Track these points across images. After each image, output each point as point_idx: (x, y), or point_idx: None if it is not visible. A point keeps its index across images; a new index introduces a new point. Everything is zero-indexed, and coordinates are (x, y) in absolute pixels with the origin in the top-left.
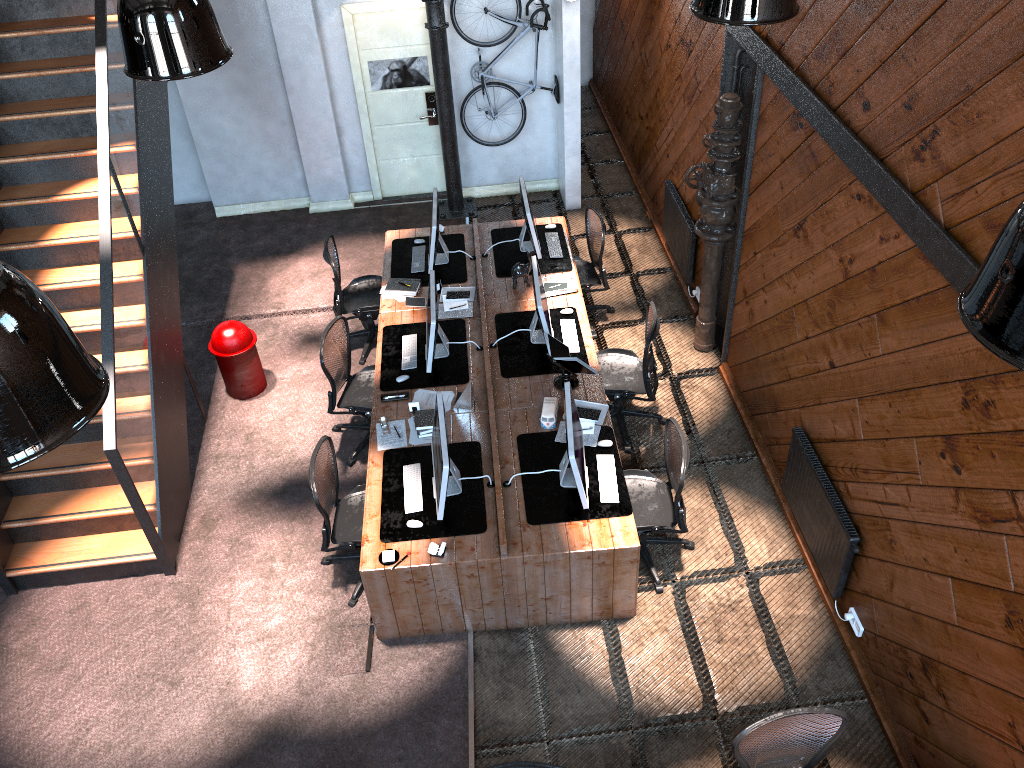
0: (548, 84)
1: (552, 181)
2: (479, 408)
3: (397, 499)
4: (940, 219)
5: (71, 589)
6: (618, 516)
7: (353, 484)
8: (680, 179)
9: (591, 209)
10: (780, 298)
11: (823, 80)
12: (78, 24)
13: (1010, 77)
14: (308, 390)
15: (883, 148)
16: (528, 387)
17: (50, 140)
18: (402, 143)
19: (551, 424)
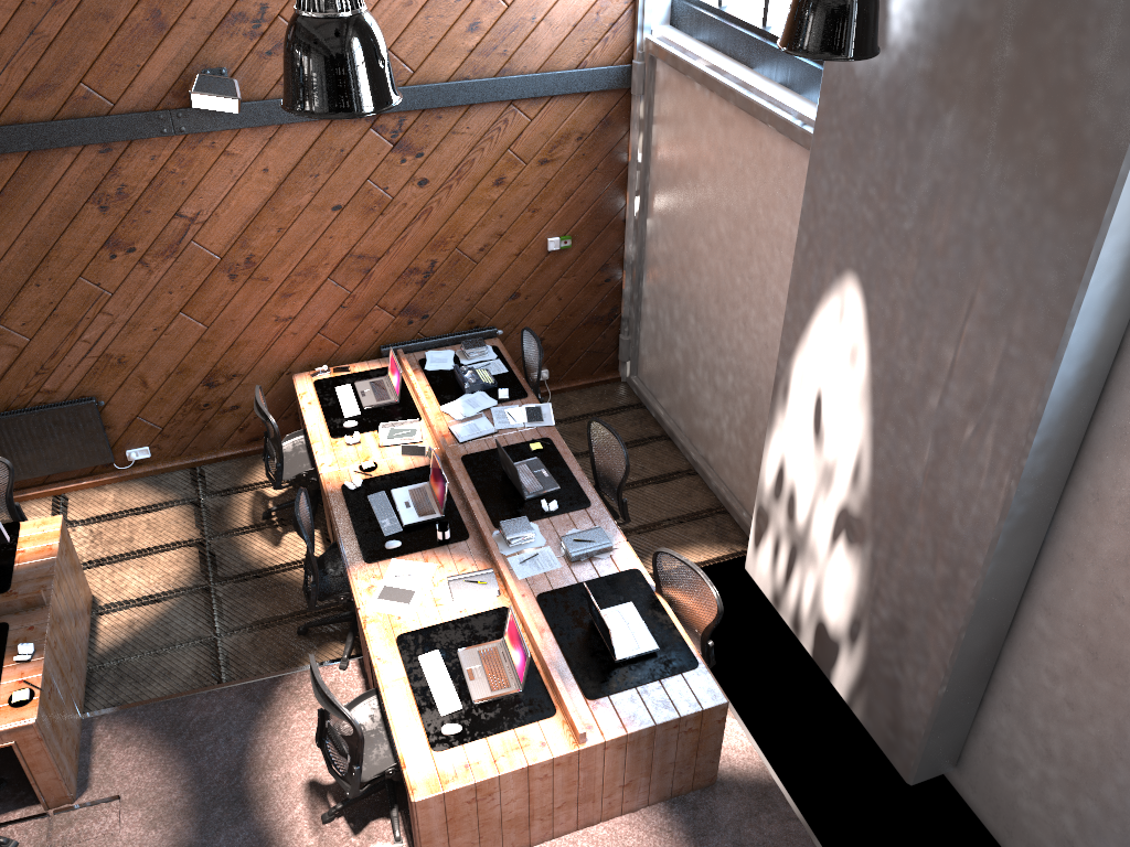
0: None
1: None
2: None
3: None
4: None
5: None
6: (20, 529)
7: None
8: None
9: None
10: None
11: None
12: None
13: None
14: None
15: None
16: None
17: None
18: None
19: None
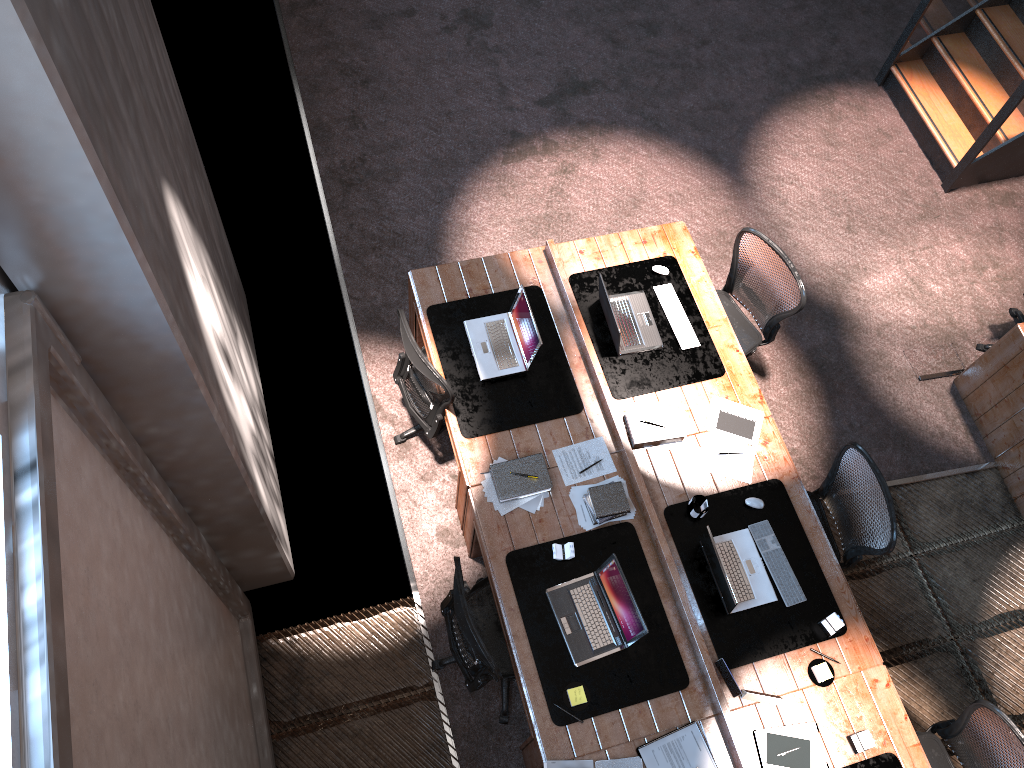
0: None
1: None
2: None
3: None
4: None
5: (897, 121)
6: None
7: None
8: None
9: None
10: None
11: None
12: None
13: None
14: None
15: None
16: None
17: None
18: None
19: None
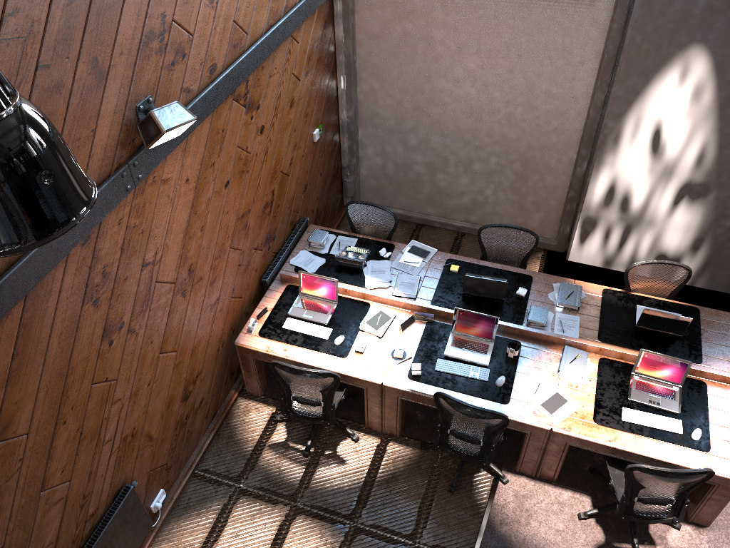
0: None
1: None
2: None
3: None
4: None
5: None
6: None
7: None
8: None
9: None
10: None
11: None
12: None
13: None
14: None
15: None
16: None
17: None
18: None
19: None
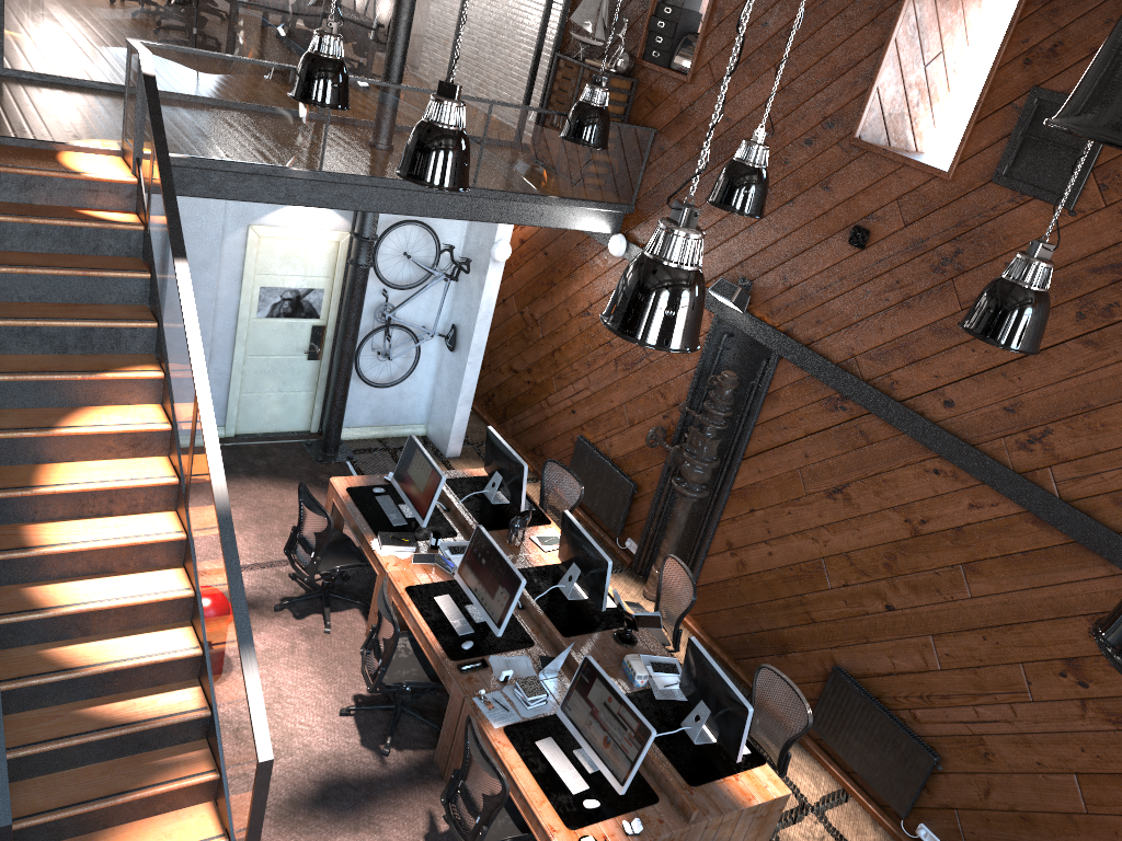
0: (438, 331)
1: (420, 426)
2: (564, 671)
3: (554, 779)
4: (1055, 494)
5: None
6: (758, 766)
7: (403, 776)
8: (600, 435)
9: (554, 462)
10: (799, 550)
11: (881, 377)
12: (73, 217)
13: None
14: (280, 668)
15: (974, 437)
16: (594, 645)
17: (26, 354)
18: (273, 376)
19: (645, 681)
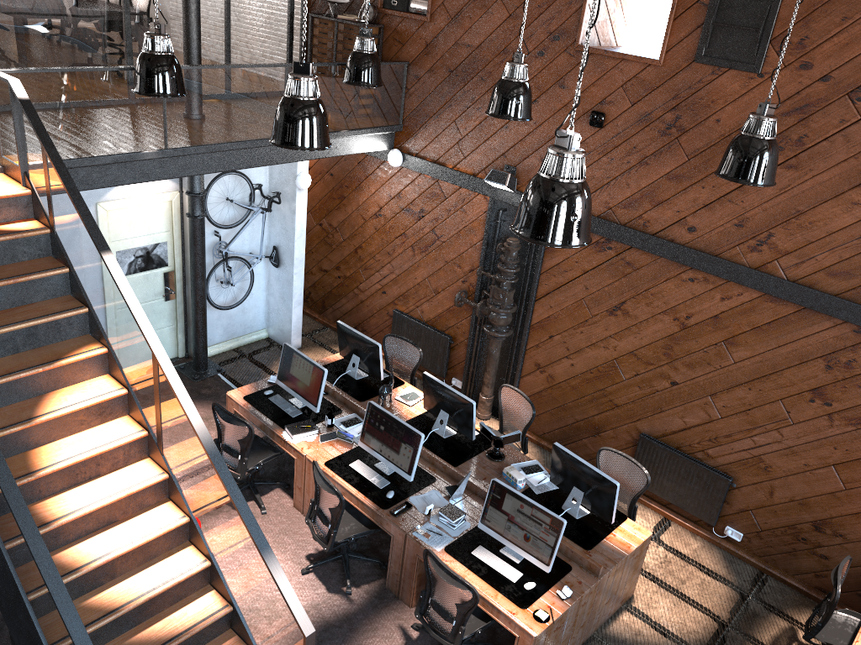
0: (262, 253)
1: (263, 331)
2: (465, 493)
3: (496, 576)
4: (784, 278)
5: None
6: (623, 521)
7: (369, 606)
8: (411, 306)
9: (391, 336)
10: (594, 358)
11: (635, 219)
12: None
13: (835, 203)
14: None
15: (715, 249)
16: (477, 467)
17: None
18: None
19: (524, 483)
